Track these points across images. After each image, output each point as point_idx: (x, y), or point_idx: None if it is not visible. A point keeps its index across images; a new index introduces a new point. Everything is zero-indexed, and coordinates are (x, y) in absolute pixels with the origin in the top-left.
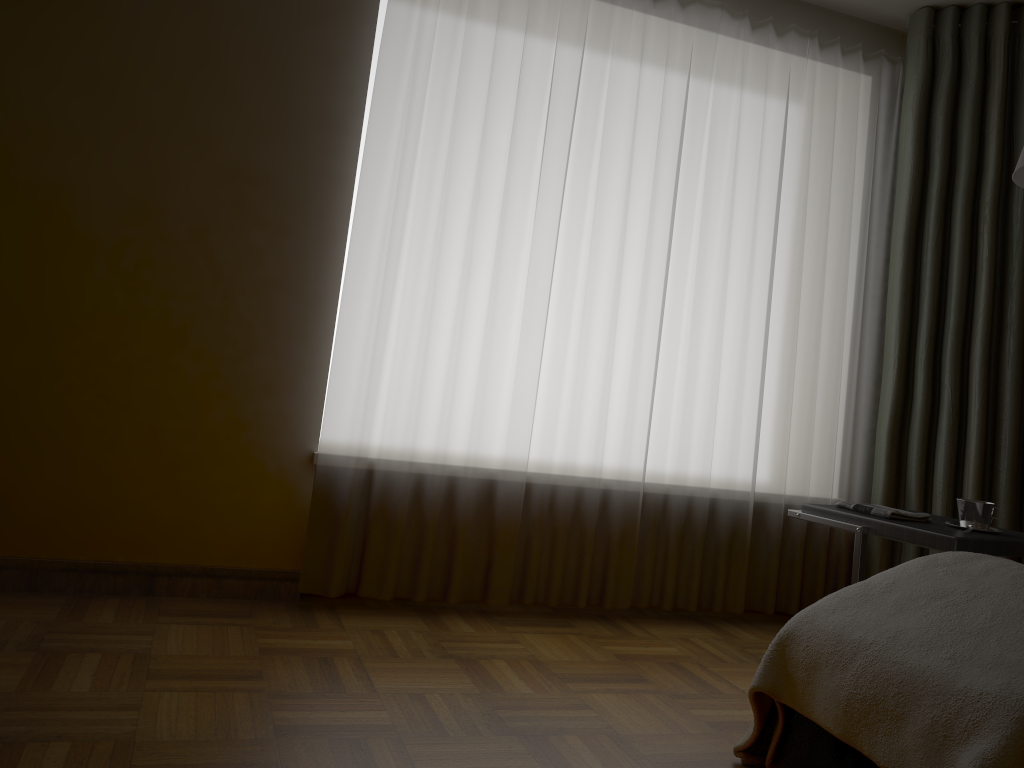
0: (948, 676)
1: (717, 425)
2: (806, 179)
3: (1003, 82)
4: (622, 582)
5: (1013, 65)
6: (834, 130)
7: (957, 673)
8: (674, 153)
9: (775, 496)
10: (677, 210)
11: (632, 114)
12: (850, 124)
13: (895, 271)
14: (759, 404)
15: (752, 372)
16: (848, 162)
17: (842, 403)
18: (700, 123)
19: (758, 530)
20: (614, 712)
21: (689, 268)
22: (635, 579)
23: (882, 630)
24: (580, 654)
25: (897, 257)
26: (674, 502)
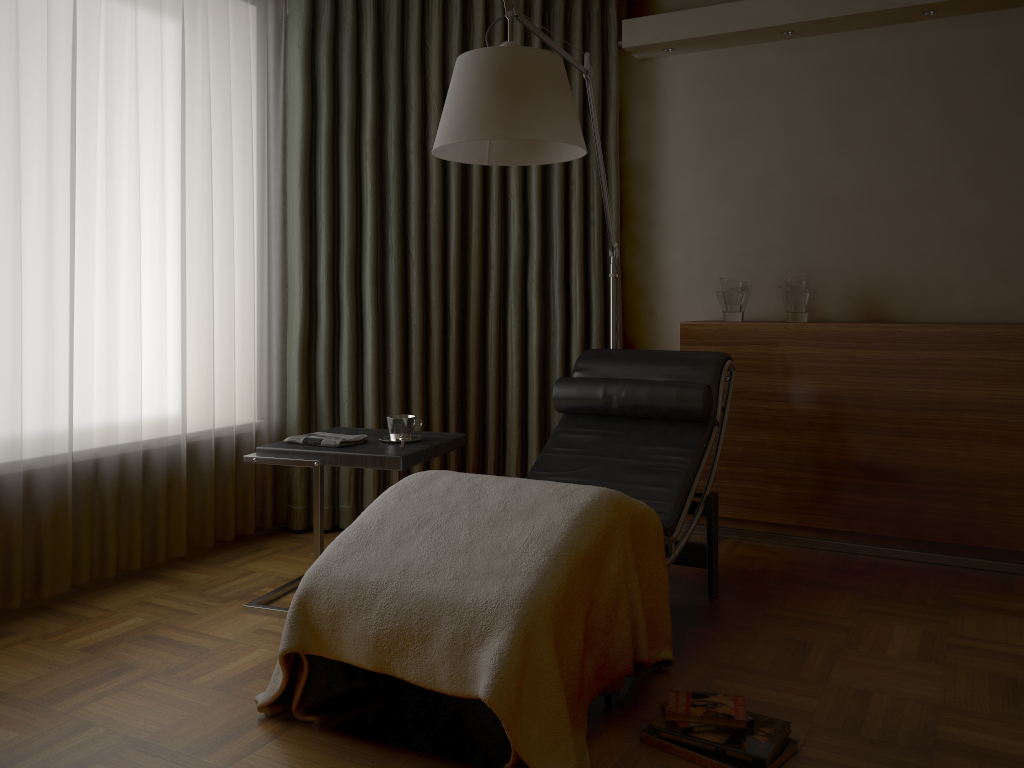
0: (458, 594)
1: (143, 376)
2: (209, 113)
3: (374, 30)
4: (60, 565)
5: (380, 14)
6: (230, 62)
7: (464, 590)
8: (68, 83)
9: (206, 434)
10: (77, 148)
11: (12, 34)
12: (243, 56)
13: (294, 203)
14: (184, 348)
15: (173, 316)
16: (245, 95)
17: (256, 332)
18: (95, 49)
19: (191, 470)
20: (121, 717)
21: (97, 213)
22: (72, 556)
23: (392, 567)
24: (43, 664)
25: (295, 190)
26: (107, 466)
